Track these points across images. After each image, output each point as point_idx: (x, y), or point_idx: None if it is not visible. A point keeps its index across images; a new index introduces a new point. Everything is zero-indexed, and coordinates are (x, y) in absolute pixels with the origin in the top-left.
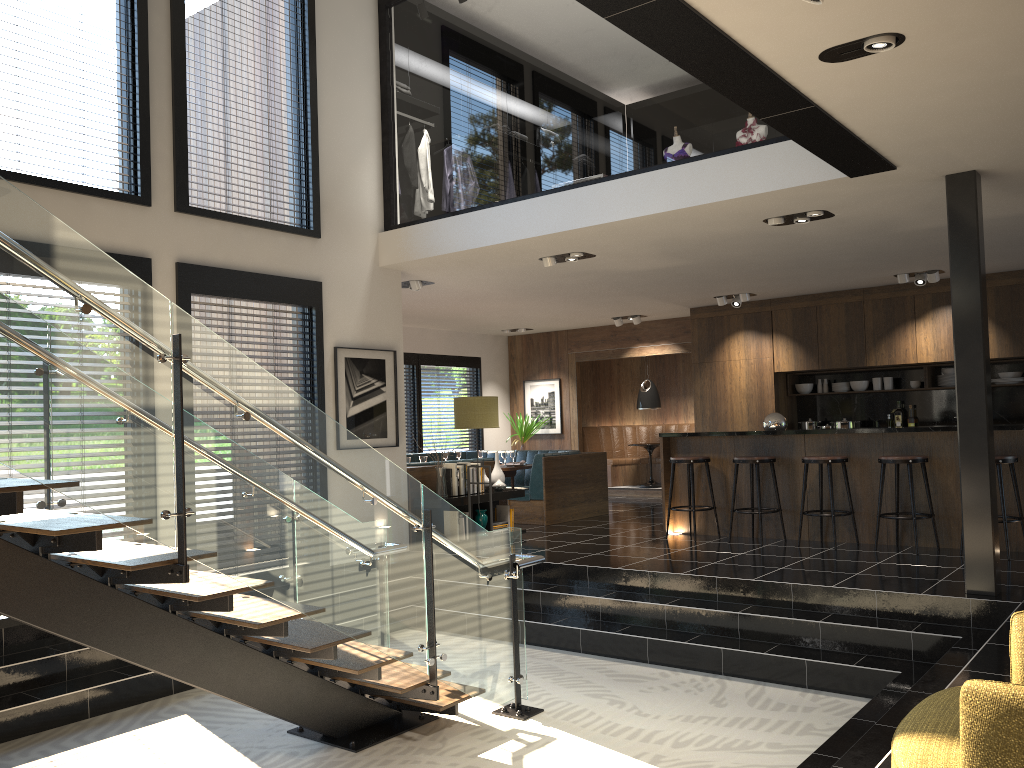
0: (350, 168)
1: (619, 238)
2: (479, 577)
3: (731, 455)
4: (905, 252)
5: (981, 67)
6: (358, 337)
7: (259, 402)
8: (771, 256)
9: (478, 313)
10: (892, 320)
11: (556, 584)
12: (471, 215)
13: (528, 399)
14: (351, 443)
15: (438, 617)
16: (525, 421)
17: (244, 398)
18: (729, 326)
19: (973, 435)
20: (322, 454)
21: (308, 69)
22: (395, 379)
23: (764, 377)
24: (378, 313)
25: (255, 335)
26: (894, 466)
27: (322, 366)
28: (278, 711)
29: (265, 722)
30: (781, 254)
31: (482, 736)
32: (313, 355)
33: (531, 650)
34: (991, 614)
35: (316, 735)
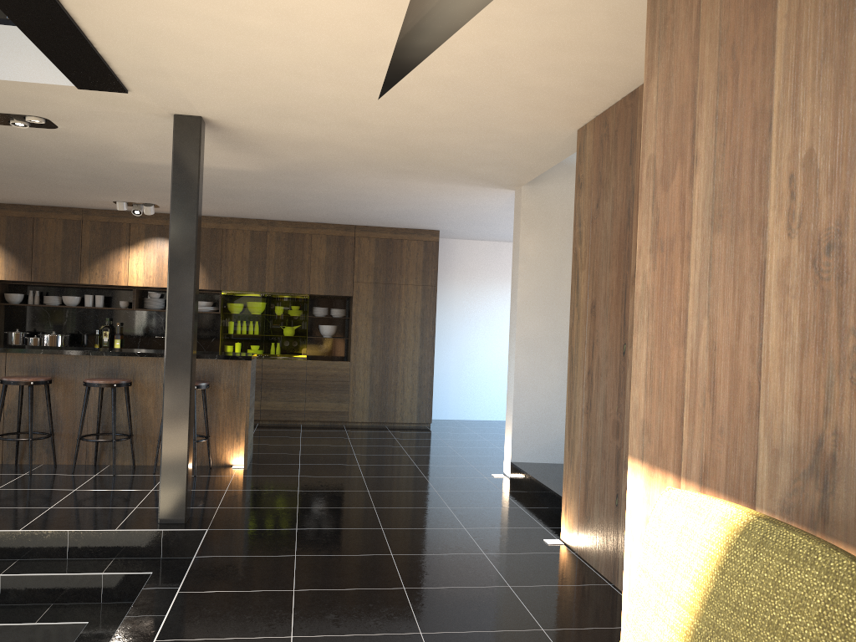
0: None
1: None
2: None
3: None
4: (127, 182)
5: (228, 3)
6: None
7: None
8: None
9: None
10: (109, 243)
11: None
12: None
13: None
14: None
15: None
16: None
17: None
18: None
19: (178, 371)
20: None
21: None
22: None
23: None
24: None
25: None
26: (99, 388)
27: None
28: None
29: None
30: None
31: None
32: None
33: None
34: (181, 543)
35: None
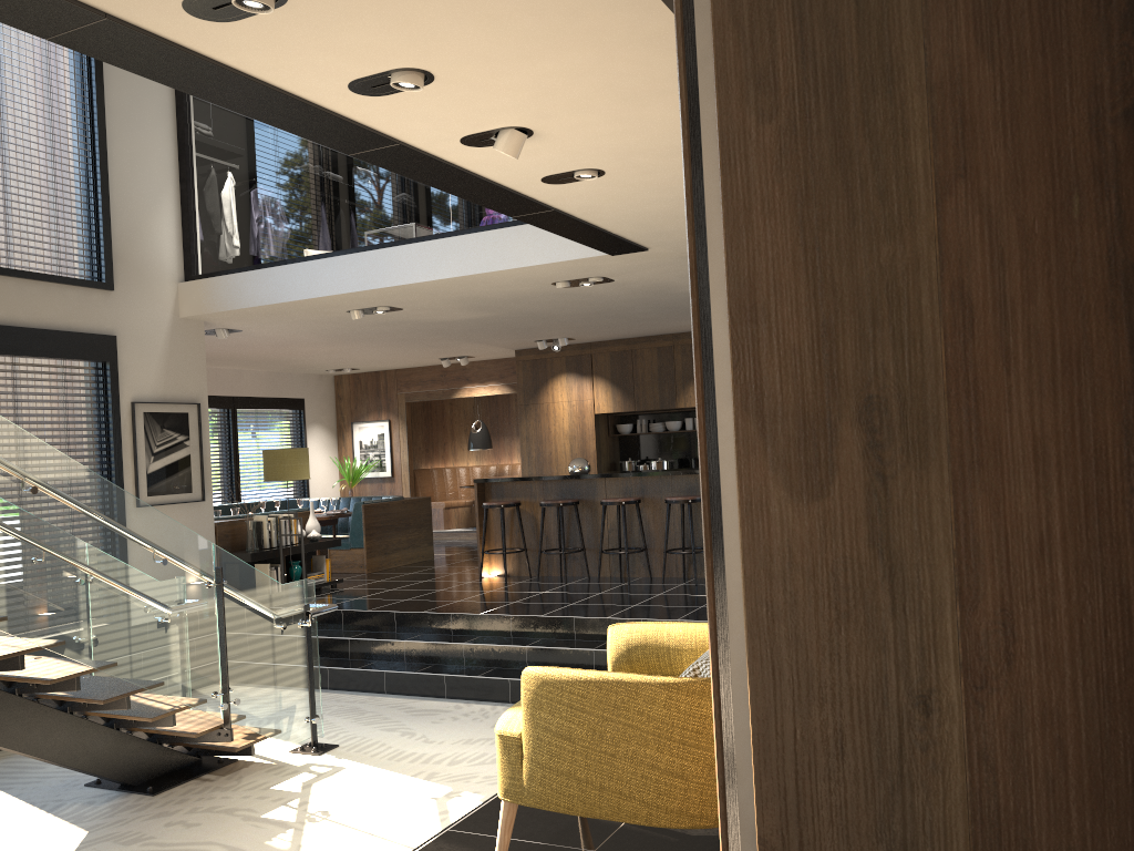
0: (145, 217)
1: (421, 296)
2: (273, 627)
3: (541, 499)
4: None
5: (676, 189)
6: (158, 391)
7: (46, 476)
8: (573, 309)
9: (296, 356)
10: None
11: (366, 631)
12: (274, 270)
13: (357, 441)
14: (140, 509)
15: (232, 665)
16: (353, 465)
17: (31, 474)
18: (552, 368)
19: None
20: (111, 521)
21: (96, 115)
22: (200, 432)
23: (586, 419)
24: (180, 365)
25: (43, 393)
26: (681, 505)
27: (119, 422)
28: (74, 763)
29: (62, 779)
30: (582, 308)
31: (277, 772)
32: (108, 411)
33: (338, 695)
34: None
35: (114, 785)
